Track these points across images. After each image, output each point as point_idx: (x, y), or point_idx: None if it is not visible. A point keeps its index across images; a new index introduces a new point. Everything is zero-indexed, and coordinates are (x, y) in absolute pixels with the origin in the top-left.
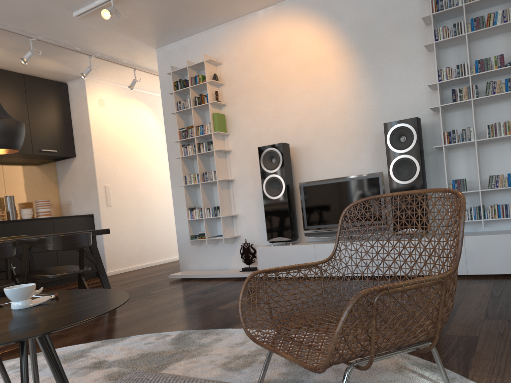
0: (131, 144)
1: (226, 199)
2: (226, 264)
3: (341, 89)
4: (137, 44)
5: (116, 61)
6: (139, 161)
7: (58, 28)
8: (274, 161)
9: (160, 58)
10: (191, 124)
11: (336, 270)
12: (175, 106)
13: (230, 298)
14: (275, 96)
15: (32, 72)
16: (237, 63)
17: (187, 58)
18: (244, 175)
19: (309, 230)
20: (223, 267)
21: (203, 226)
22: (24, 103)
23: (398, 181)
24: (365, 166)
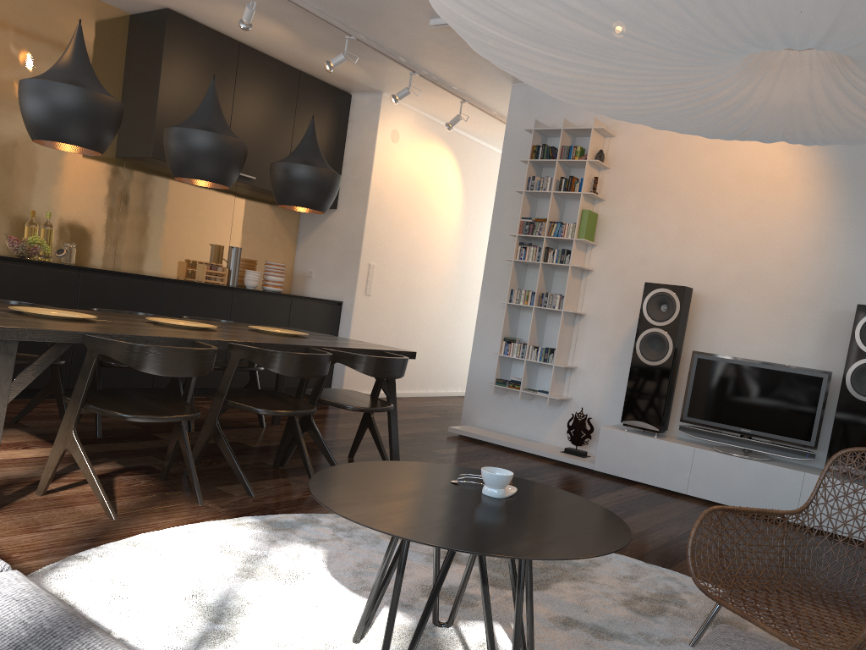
0: (418, 207)
1: (566, 340)
2: (536, 433)
3: (798, 229)
4: (491, 72)
5: (444, 85)
6: (421, 236)
7: (395, 31)
8: (664, 309)
9: (516, 99)
10: (539, 214)
11: (718, 494)
12: (525, 183)
13: None
14: (687, 209)
15: (314, 71)
16: (639, 142)
17: (560, 111)
18: (602, 313)
19: (689, 423)
20: (530, 436)
21: (516, 369)
22: (291, 115)
23: (856, 394)
24: (802, 353)
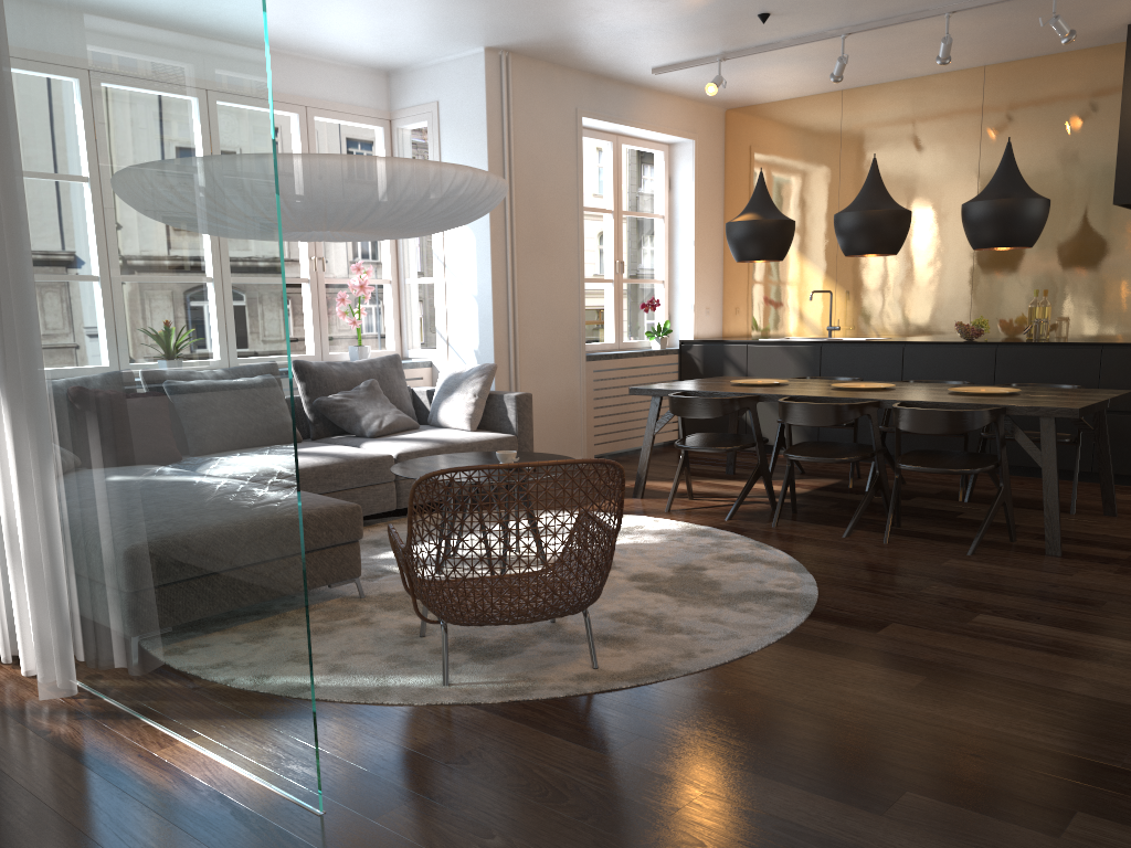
0: None
1: None
2: None
3: None
4: None
5: None
6: None
7: None
8: None
9: None
10: None
11: None
12: None
13: (1083, 624)
14: None
15: None
16: None
17: None
18: None
19: None
20: None
21: None
22: None
23: None
24: None
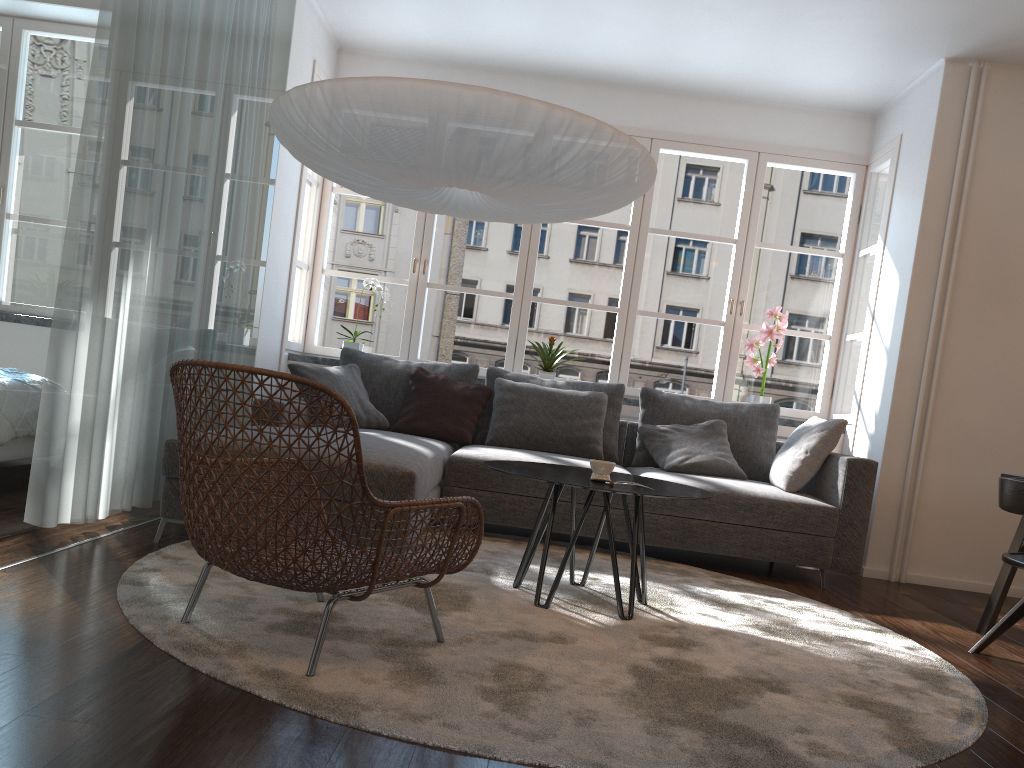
0: None
1: None
2: None
3: None
4: None
5: None
6: None
7: None
8: None
9: None
10: None
11: None
12: None
13: None
14: None
15: None
16: None
17: None
18: None
19: None
20: None
21: None
22: None
23: None
24: None
